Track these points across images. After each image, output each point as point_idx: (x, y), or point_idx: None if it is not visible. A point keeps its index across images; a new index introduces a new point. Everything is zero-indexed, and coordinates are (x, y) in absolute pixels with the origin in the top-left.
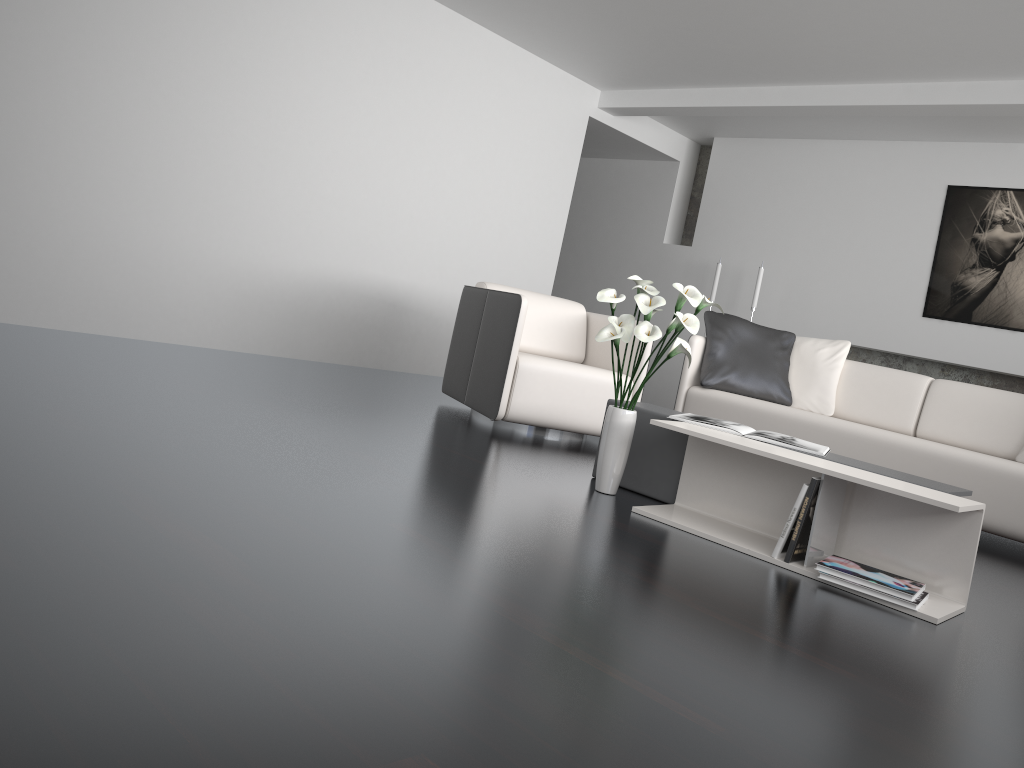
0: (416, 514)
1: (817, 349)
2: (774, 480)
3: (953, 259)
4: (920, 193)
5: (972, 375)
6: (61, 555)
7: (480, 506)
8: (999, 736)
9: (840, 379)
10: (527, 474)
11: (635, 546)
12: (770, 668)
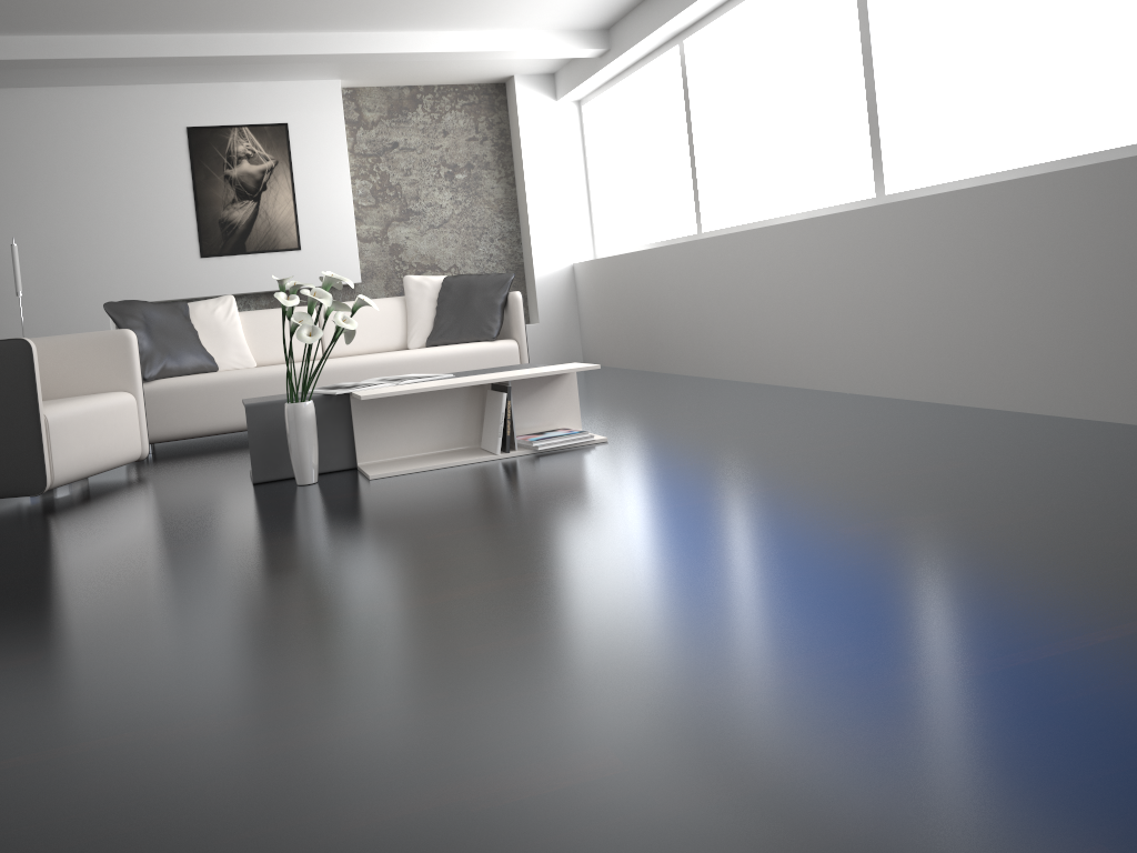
0: (396, 531)
1: (213, 310)
2: (437, 407)
3: (214, 198)
4: (162, 138)
5: (251, 300)
6: (549, 615)
7: (365, 515)
8: (759, 450)
9: (243, 331)
10: (245, 501)
11: (469, 484)
12: (693, 474)
